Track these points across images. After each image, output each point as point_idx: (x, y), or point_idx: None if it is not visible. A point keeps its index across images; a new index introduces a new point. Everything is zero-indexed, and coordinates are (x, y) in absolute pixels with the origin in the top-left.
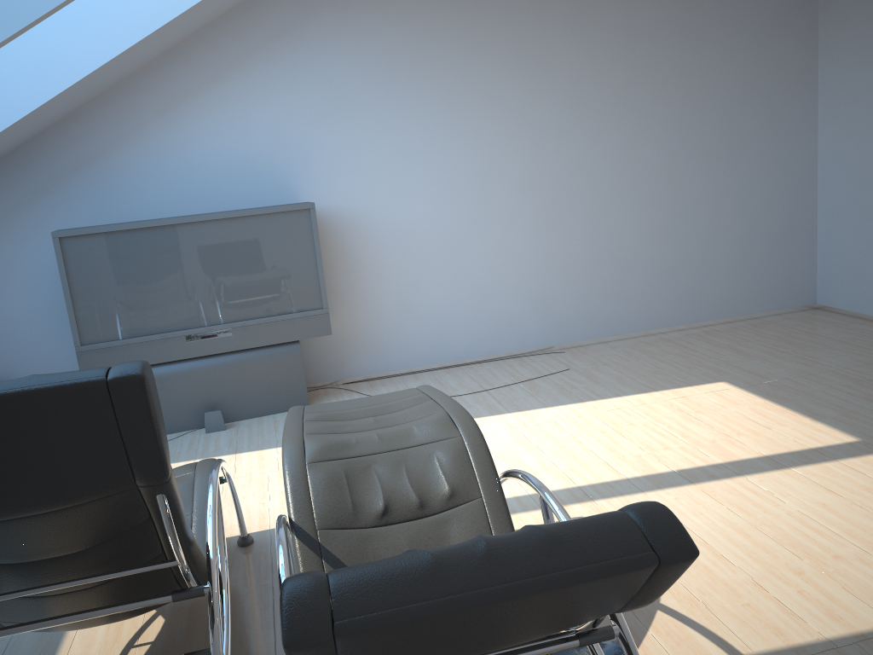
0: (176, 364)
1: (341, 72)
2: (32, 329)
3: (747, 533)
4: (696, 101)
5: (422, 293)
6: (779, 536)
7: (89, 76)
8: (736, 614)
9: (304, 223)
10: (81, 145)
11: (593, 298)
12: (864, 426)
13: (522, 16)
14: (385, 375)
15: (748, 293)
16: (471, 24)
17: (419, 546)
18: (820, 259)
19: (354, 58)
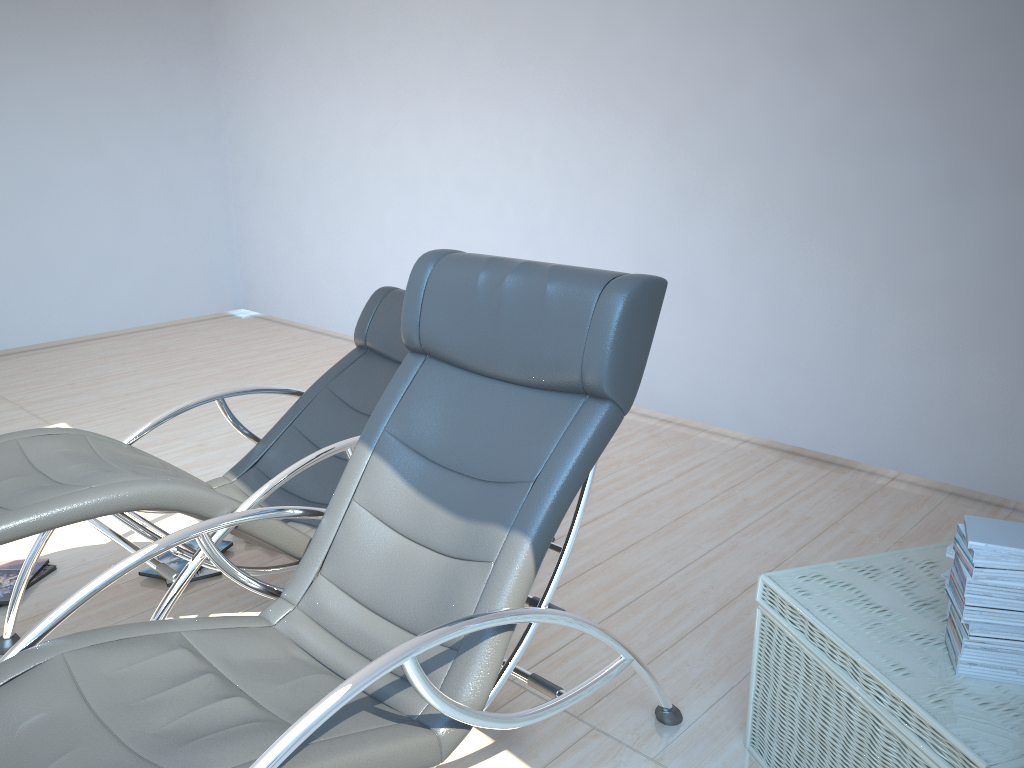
0: None
1: None
2: None
3: None
4: None
5: None
6: None
7: None
8: None
9: None
10: None
11: None
12: None
13: None
14: None
15: None
16: None
17: None
18: None
19: None
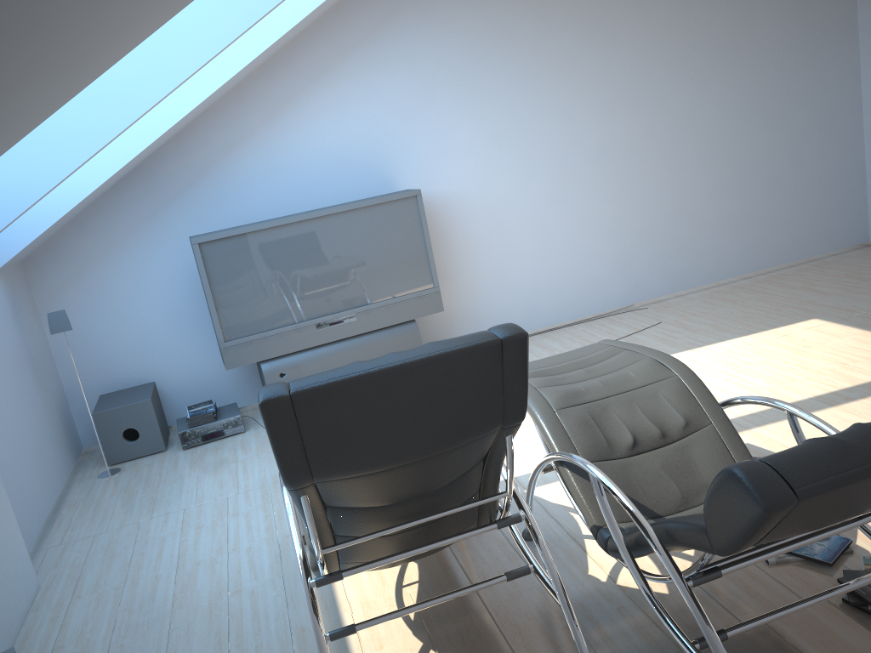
0: (308, 351)
1: (427, 64)
2: (166, 332)
3: None
4: (749, 61)
5: (514, 265)
6: None
7: (217, 90)
8: None
9: (412, 209)
10: (197, 155)
11: (668, 255)
12: None
13: None
14: None
15: (808, 237)
16: (542, 7)
17: (671, 468)
18: (870, 199)
19: (438, 50)
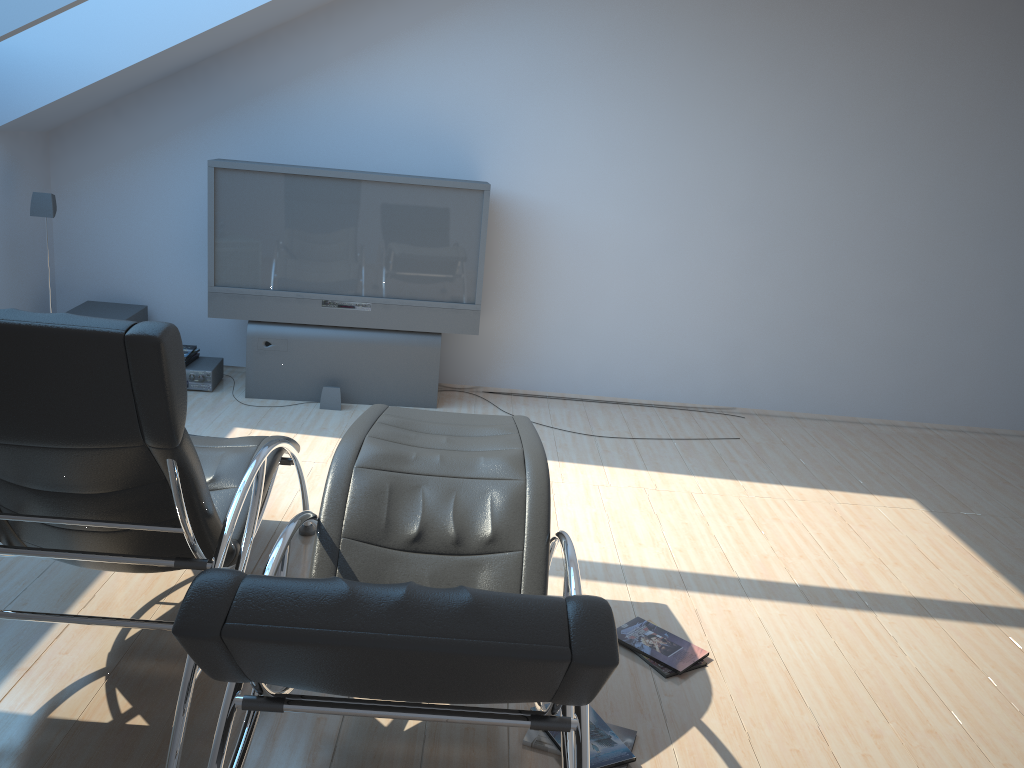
0: (306, 328)
1: (557, 41)
2: (175, 257)
3: (841, 675)
4: (986, 153)
5: (594, 312)
6: (876, 690)
7: None
8: (778, 757)
9: (475, 206)
10: (261, 72)
11: (796, 364)
12: None
13: (787, 12)
14: (532, 394)
15: (995, 402)
16: (723, 11)
17: (441, 583)
18: None
19: (575, 28)
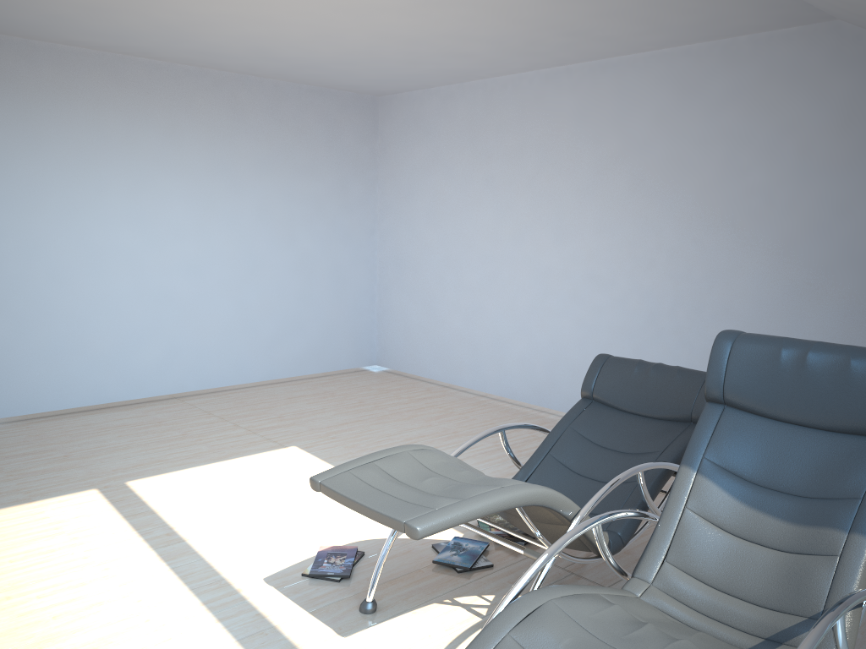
0: None
1: None
2: None
3: (279, 519)
4: None
5: None
6: (282, 510)
7: None
8: None
9: None
10: None
11: None
12: (60, 487)
13: None
14: None
15: None
16: None
17: None
18: None
19: None
